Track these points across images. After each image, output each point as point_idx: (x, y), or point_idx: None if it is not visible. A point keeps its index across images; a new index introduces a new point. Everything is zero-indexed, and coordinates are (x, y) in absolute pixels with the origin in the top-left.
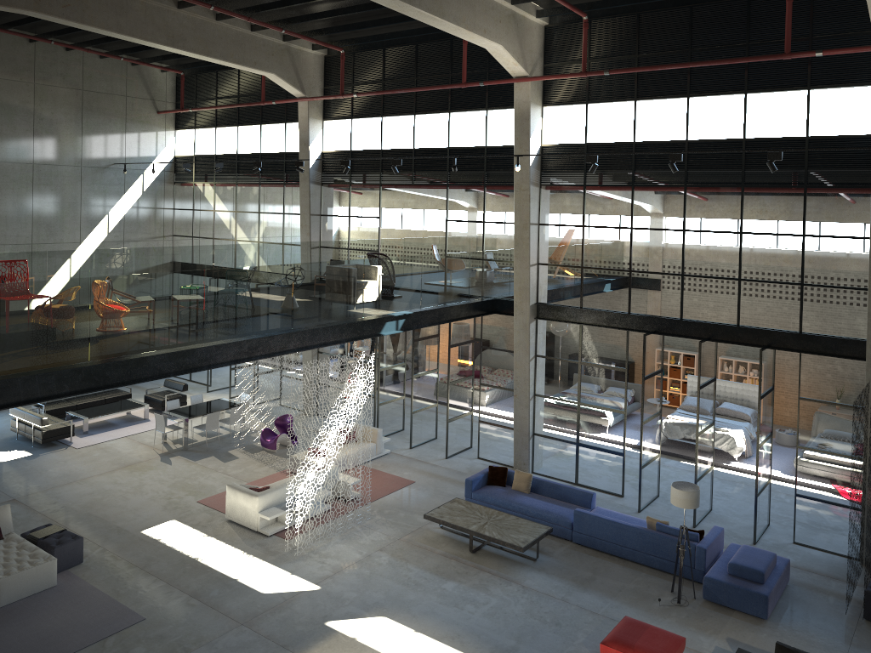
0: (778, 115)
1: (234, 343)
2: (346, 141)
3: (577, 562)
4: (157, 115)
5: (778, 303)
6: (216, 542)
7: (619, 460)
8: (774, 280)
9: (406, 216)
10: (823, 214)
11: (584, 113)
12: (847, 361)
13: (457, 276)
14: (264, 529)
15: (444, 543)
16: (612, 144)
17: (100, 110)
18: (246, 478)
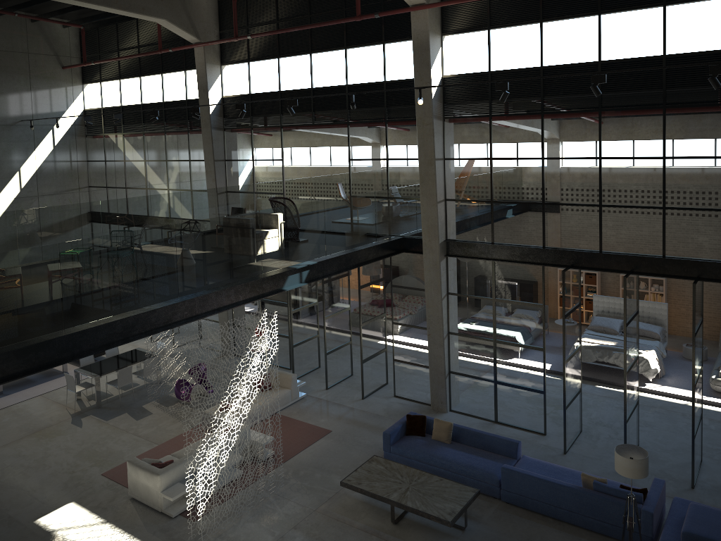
0: (703, 26)
1: (104, 324)
2: (245, 85)
3: (510, 528)
4: (63, 70)
5: (709, 231)
6: (115, 531)
7: (540, 398)
8: (703, 207)
9: (314, 154)
10: None
11: (486, 39)
12: None
13: (364, 212)
14: (168, 509)
15: (364, 513)
16: (518, 71)
17: (2, 68)
18: (157, 439)
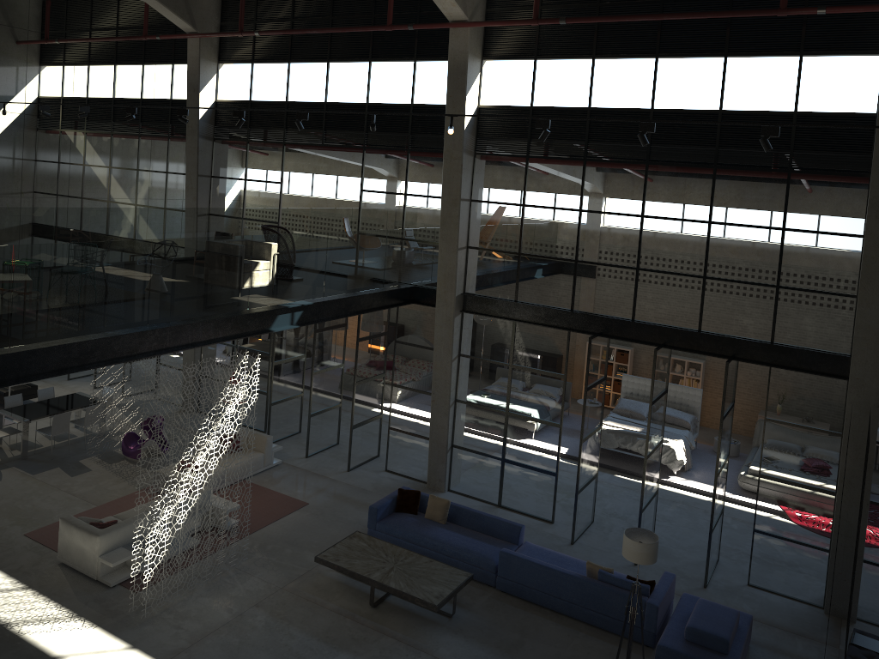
0: (763, 84)
1: (58, 346)
2: (245, 89)
3: (502, 618)
4: (17, 45)
5: (748, 307)
6: (38, 598)
7: (551, 480)
8: (745, 280)
9: (317, 182)
10: (808, 205)
11: (532, 70)
12: (825, 379)
13: (371, 255)
14: (105, 577)
15: (339, 594)
16: (563, 110)
17: None
18: (96, 499)
